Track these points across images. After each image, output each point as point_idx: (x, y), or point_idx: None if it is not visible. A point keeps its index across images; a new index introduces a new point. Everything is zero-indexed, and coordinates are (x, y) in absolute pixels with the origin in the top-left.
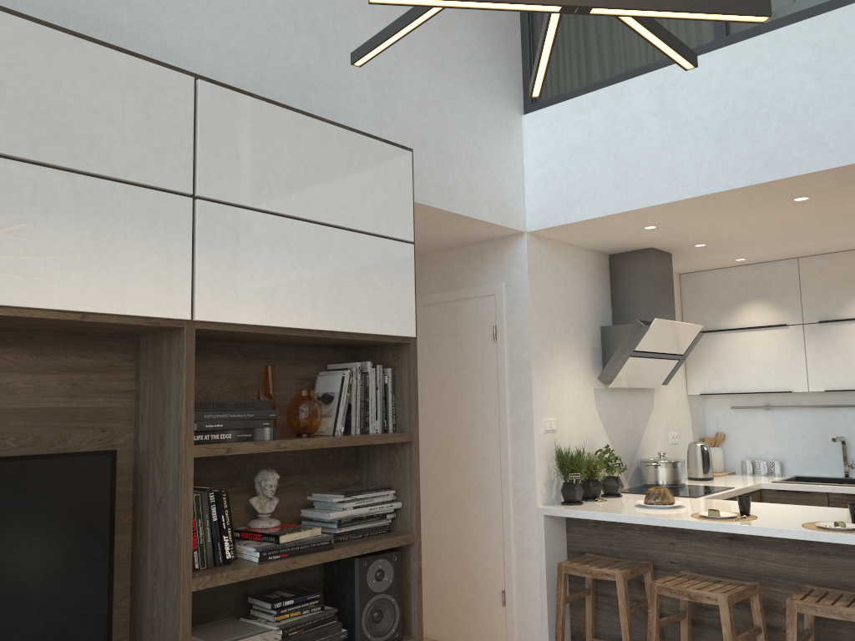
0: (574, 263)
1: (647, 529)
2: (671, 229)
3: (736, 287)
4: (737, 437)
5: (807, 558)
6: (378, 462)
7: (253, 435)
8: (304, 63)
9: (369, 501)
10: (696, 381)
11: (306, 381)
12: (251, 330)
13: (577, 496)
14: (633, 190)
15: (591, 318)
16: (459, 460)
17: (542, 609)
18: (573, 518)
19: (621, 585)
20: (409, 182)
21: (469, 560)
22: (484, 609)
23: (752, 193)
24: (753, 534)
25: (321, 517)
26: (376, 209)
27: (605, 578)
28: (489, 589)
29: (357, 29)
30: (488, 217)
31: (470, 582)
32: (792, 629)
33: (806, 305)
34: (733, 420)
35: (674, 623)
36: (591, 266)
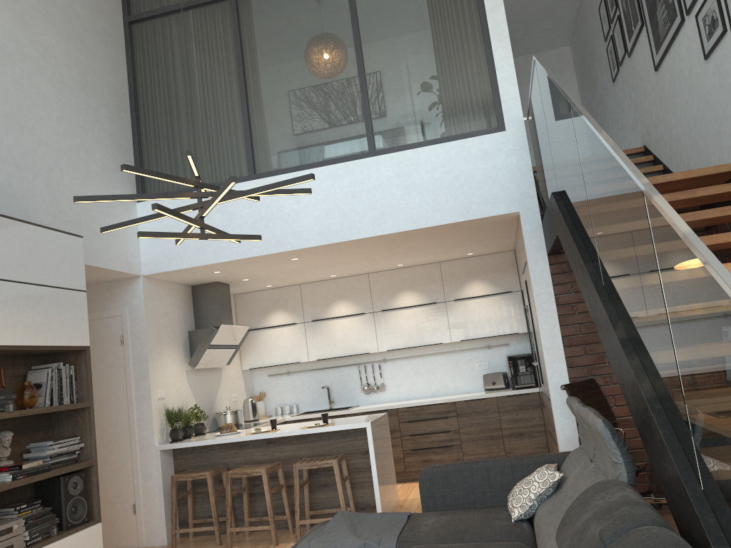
0: (171, 292)
1: (223, 447)
2: (229, 272)
3: (267, 302)
4: (272, 393)
5: (304, 445)
6: (66, 423)
7: (4, 408)
8: (8, 182)
9: (66, 443)
10: (247, 360)
11: (18, 378)
12: (4, 348)
13: (180, 436)
14: (208, 253)
15: (182, 326)
16: (99, 425)
17: (161, 509)
18: (177, 450)
19: (210, 479)
20: (82, 256)
21: (108, 490)
22: (121, 520)
23: (270, 257)
24: (278, 436)
25: (40, 455)
26: (65, 273)
27: (201, 478)
28: (124, 506)
29: (38, 158)
30: (119, 268)
31: (110, 505)
32: (297, 478)
33: (305, 311)
34: (269, 383)
35: (239, 498)
36: (181, 294)
